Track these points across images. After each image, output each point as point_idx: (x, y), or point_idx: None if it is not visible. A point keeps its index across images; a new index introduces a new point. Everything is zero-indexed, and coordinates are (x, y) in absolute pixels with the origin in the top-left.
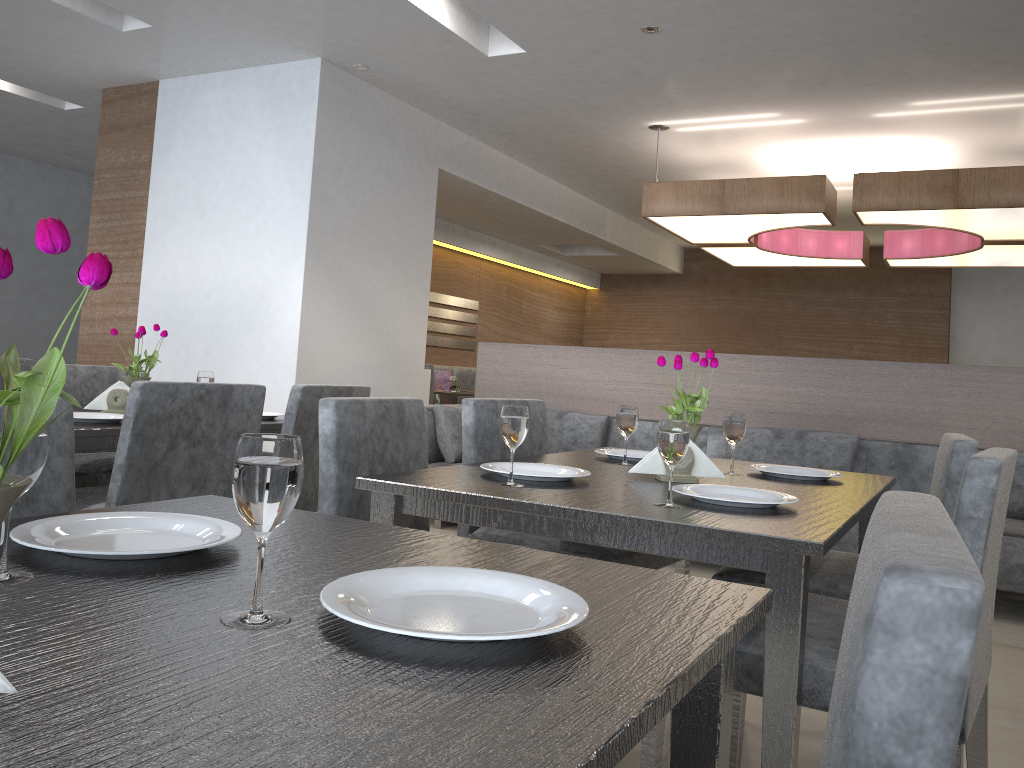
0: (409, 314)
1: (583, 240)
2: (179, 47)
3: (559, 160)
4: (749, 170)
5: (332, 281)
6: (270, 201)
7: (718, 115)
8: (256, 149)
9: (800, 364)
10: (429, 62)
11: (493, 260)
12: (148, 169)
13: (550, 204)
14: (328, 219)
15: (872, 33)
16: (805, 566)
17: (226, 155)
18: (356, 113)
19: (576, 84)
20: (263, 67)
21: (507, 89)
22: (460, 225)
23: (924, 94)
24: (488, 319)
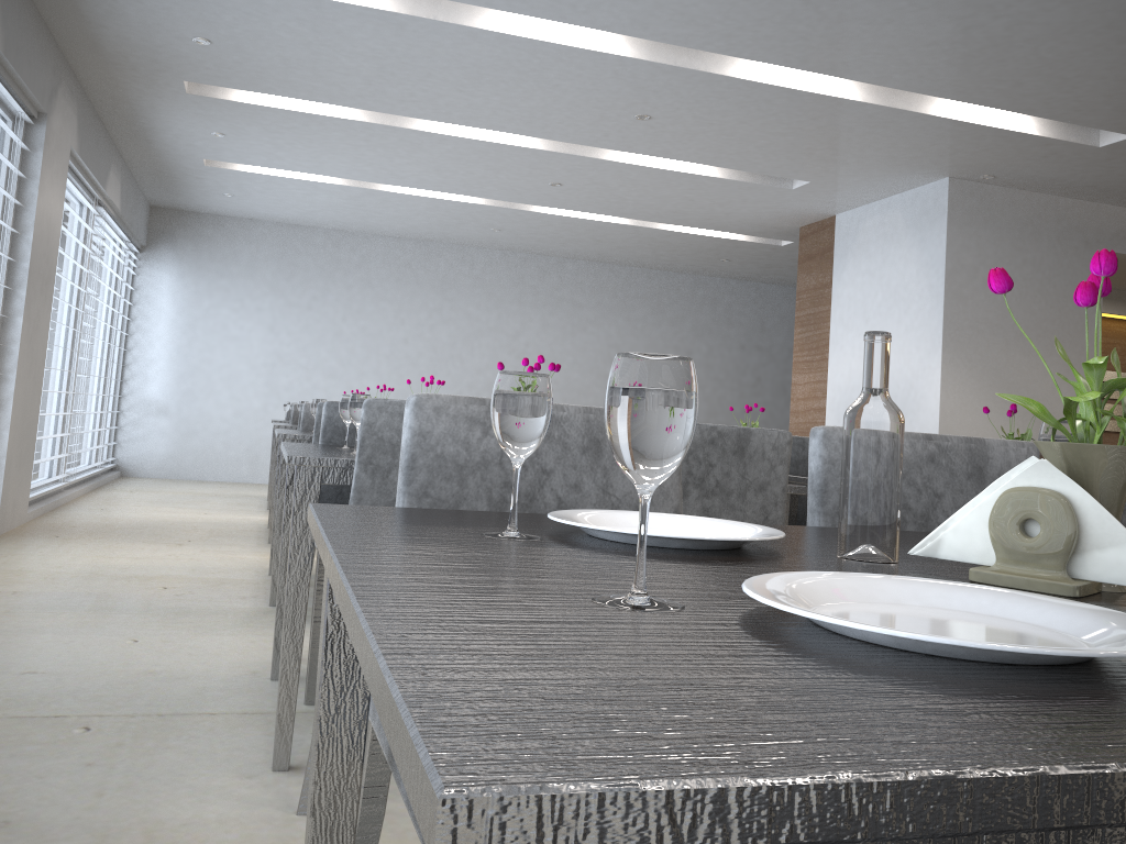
0: None
1: None
2: (836, 191)
3: None
4: None
5: (972, 370)
6: (914, 305)
7: None
8: (903, 262)
9: None
10: (1046, 162)
11: None
12: (830, 287)
13: None
14: (964, 315)
15: None
16: None
17: (882, 270)
18: (991, 217)
19: None
20: (906, 192)
21: None
22: None
23: None
24: None
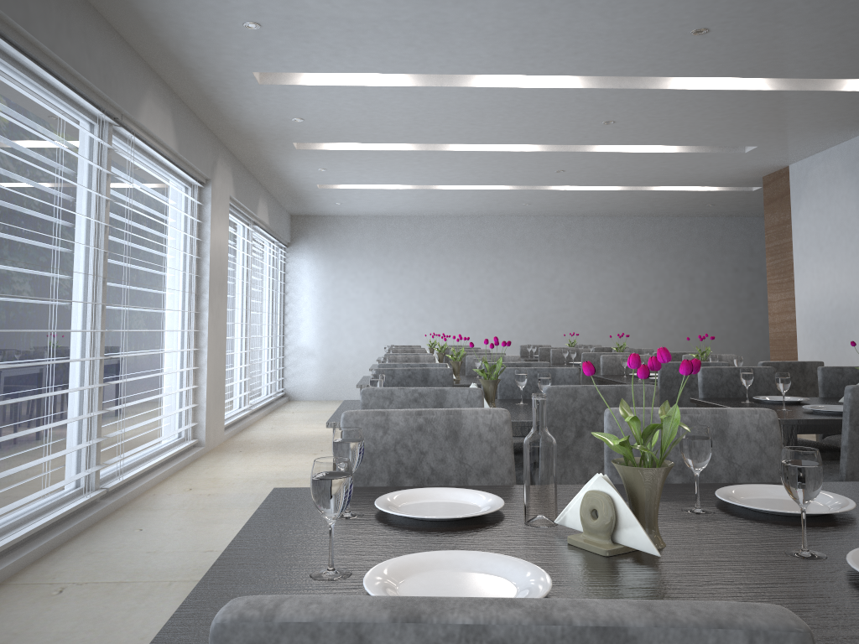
0: None
1: None
2: (781, 149)
3: None
4: None
5: None
6: (857, 234)
7: None
8: (844, 200)
9: None
10: None
11: None
12: (790, 223)
13: None
14: None
15: None
16: (785, 429)
17: (828, 207)
18: None
19: None
20: (841, 144)
21: None
22: None
23: None
24: None
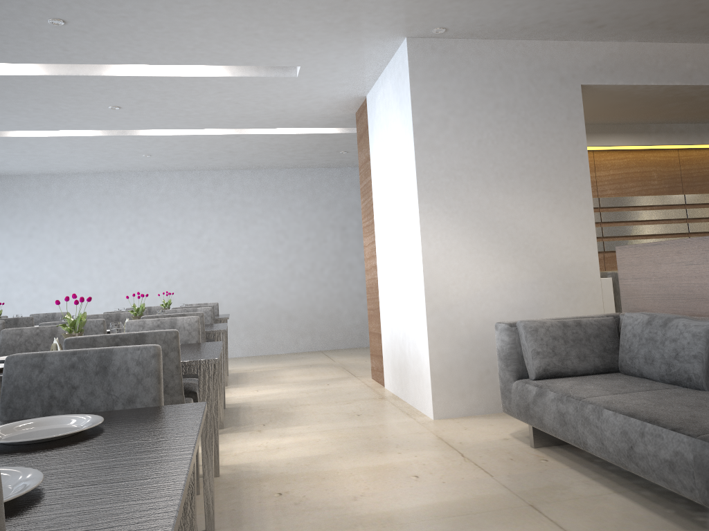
0: (565, 229)
1: None
2: (334, 72)
3: None
4: None
5: (454, 216)
6: (402, 162)
7: None
8: (394, 125)
9: None
10: (472, 0)
11: None
12: (370, 159)
13: None
14: (439, 165)
15: None
16: None
17: (387, 135)
18: (456, 68)
19: None
20: (390, 61)
21: None
22: None
23: None
24: None
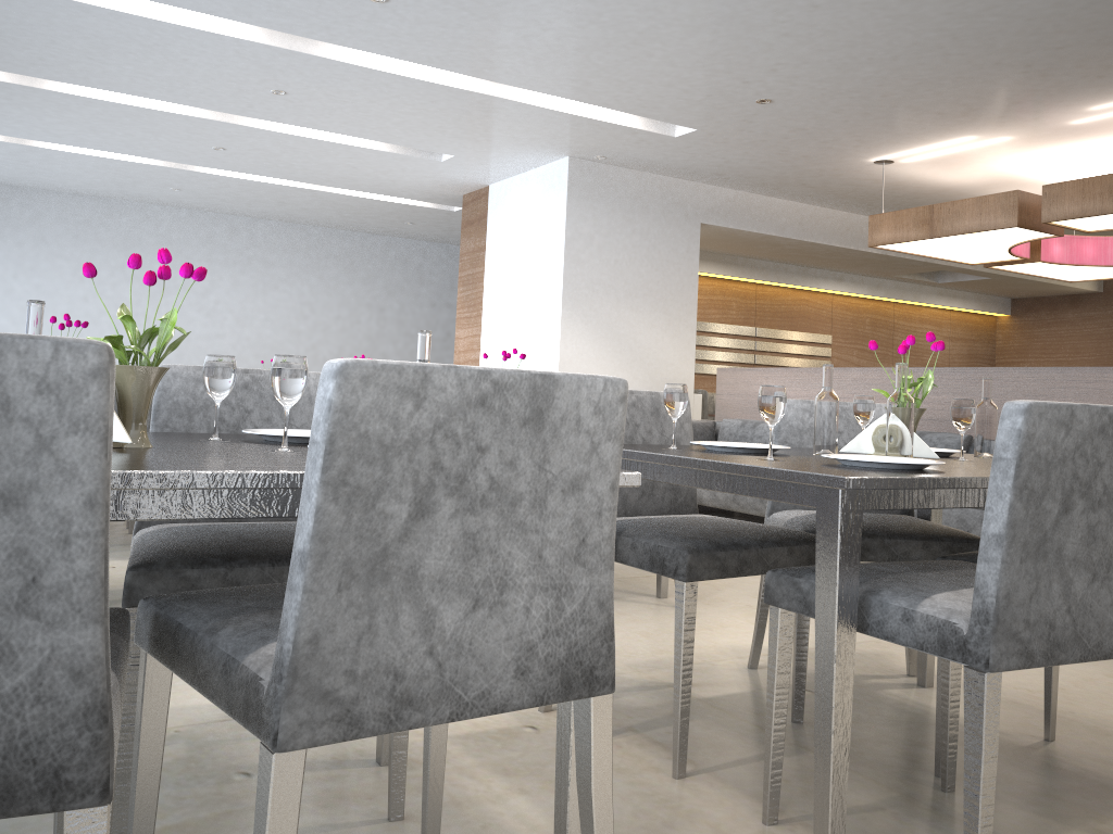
0: (673, 348)
1: (927, 267)
2: (480, 164)
3: (839, 198)
4: (1034, 183)
5: (588, 324)
6: (543, 267)
7: (920, 145)
8: (536, 229)
9: (942, 374)
10: (640, 147)
11: (848, 294)
12: (484, 251)
13: (855, 238)
14: (582, 277)
15: (945, 71)
16: None
17: (521, 236)
18: (606, 192)
19: (765, 143)
20: (539, 168)
21: (719, 154)
22: (793, 265)
23: (1087, 100)
24: (846, 352)
